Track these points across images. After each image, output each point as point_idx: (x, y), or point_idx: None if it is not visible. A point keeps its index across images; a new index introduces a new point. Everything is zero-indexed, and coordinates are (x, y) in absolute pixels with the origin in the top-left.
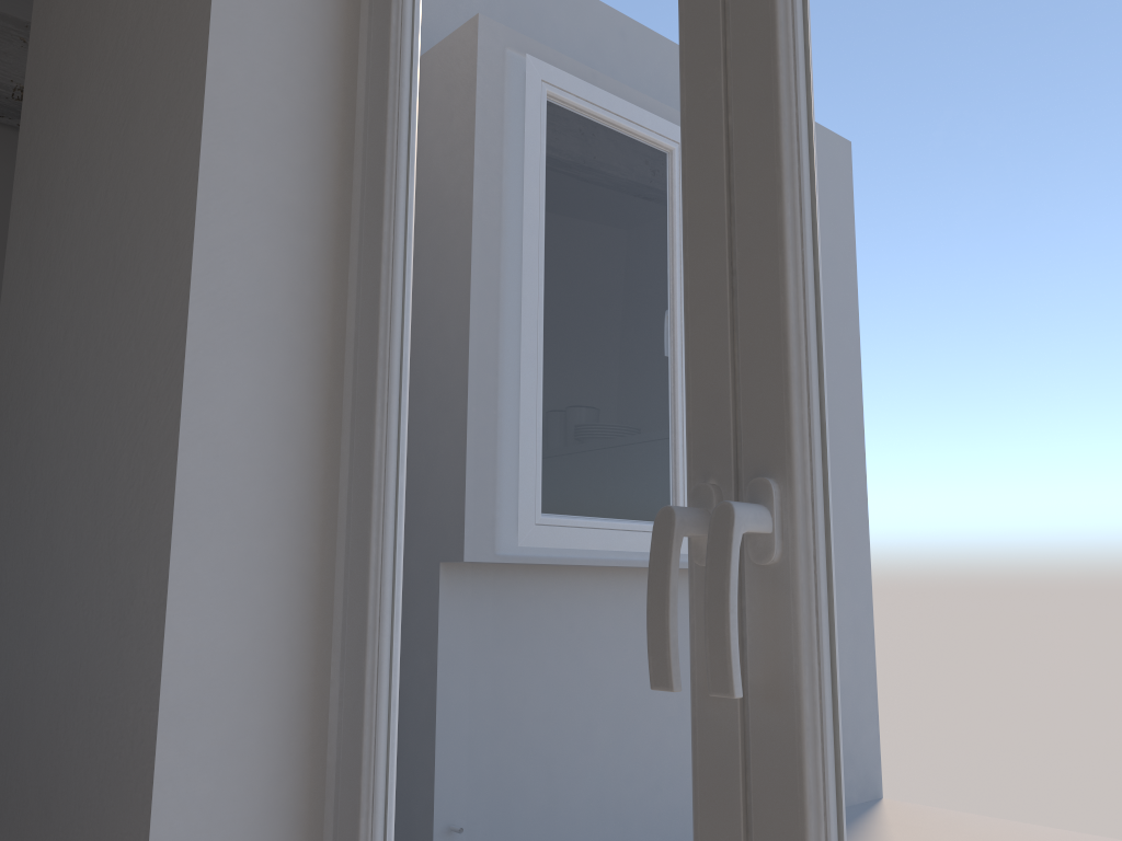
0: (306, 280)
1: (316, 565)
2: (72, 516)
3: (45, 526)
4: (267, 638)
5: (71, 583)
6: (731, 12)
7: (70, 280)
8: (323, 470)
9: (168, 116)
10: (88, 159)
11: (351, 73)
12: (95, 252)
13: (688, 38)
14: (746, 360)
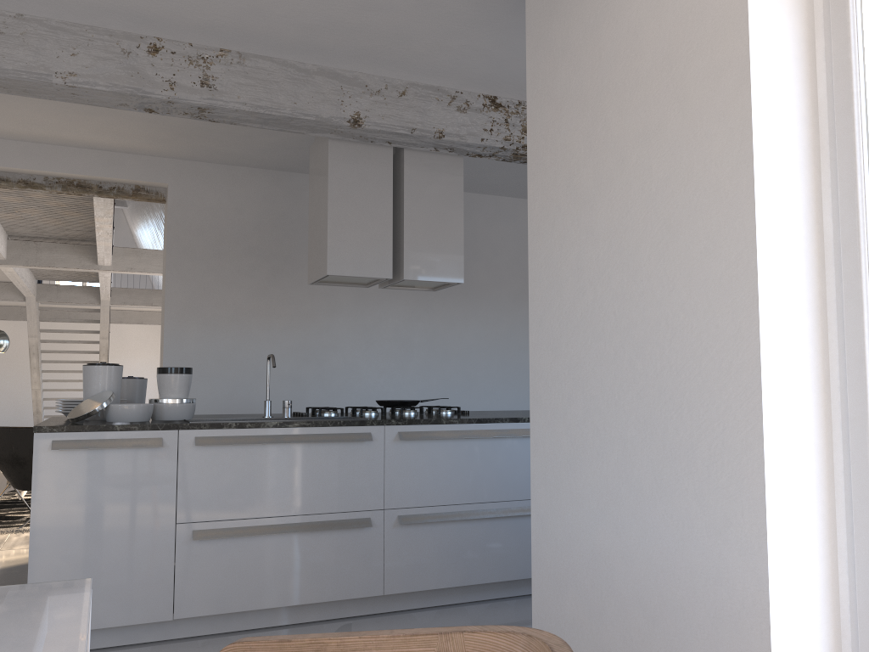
0: (809, 345)
1: (826, 508)
2: (648, 463)
3: (616, 462)
4: (809, 551)
5: (655, 501)
6: None
7: (615, 322)
8: (825, 454)
9: (715, 251)
10: (621, 251)
11: (819, 211)
12: (642, 312)
13: None
14: None
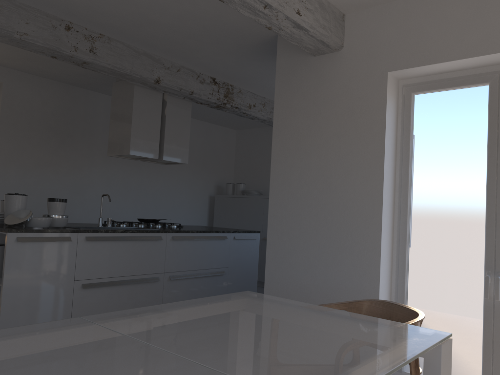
0: (390, 216)
1: (390, 268)
2: (330, 253)
3: (315, 252)
4: (386, 281)
5: (333, 266)
6: (497, 206)
7: (318, 201)
8: (391, 251)
9: (366, 183)
10: (323, 175)
11: (395, 173)
12: (332, 199)
13: (488, 206)
14: (496, 256)
